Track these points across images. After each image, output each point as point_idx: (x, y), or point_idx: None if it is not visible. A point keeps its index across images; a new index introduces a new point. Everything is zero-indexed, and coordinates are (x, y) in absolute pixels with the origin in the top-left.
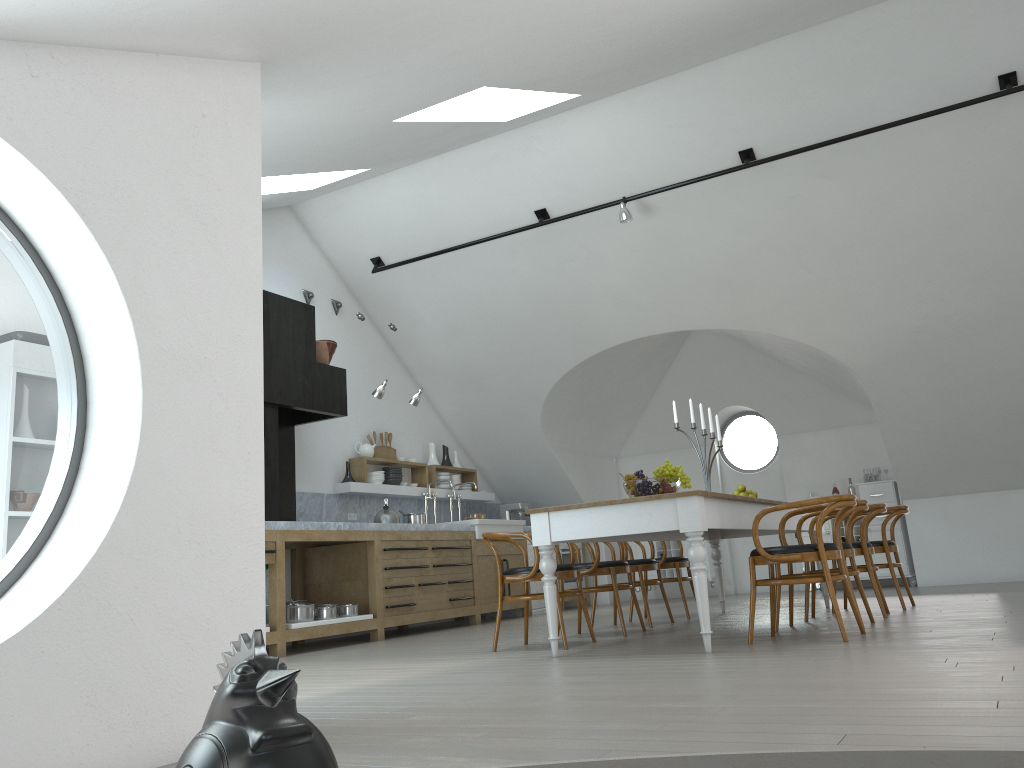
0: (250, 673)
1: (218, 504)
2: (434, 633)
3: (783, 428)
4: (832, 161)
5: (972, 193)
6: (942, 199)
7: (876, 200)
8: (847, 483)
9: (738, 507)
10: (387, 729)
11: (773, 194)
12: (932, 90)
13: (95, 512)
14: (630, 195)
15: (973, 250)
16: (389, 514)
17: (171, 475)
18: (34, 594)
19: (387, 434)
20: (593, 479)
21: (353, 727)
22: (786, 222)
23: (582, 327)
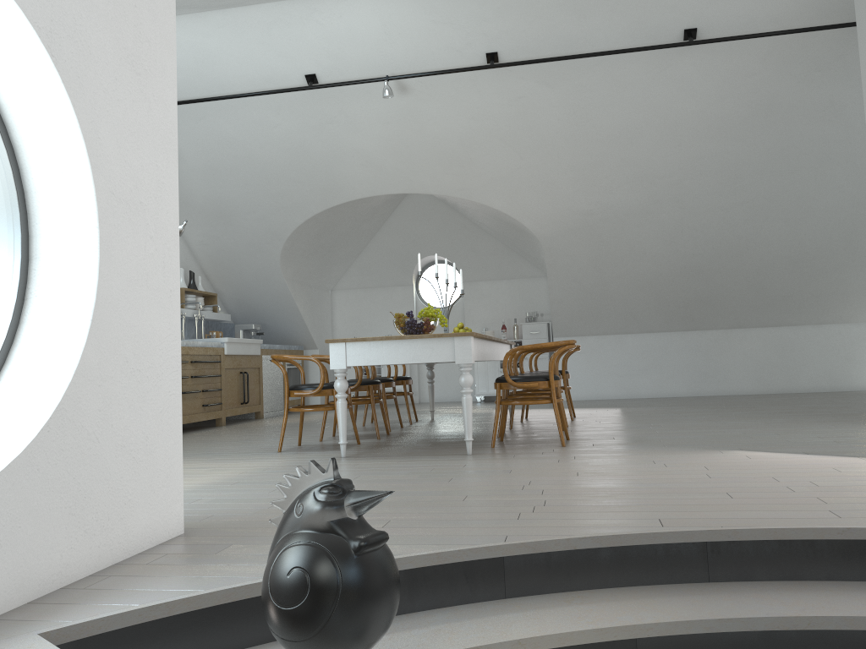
0: (337, 493)
1: (151, 336)
2: (193, 434)
3: (469, 276)
4: (555, 74)
5: (648, 115)
6: (627, 116)
7: (581, 110)
8: (512, 322)
9: (484, 344)
10: None
11: (506, 93)
12: (638, 31)
13: (57, 342)
14: (391, 75)
15: (640, 158)
16: None
17: (120, 310)
18: (13, 417)
19: None
20: (314, 307)
21: (254, 522)
22: (512, 117)
23: (330, 181)
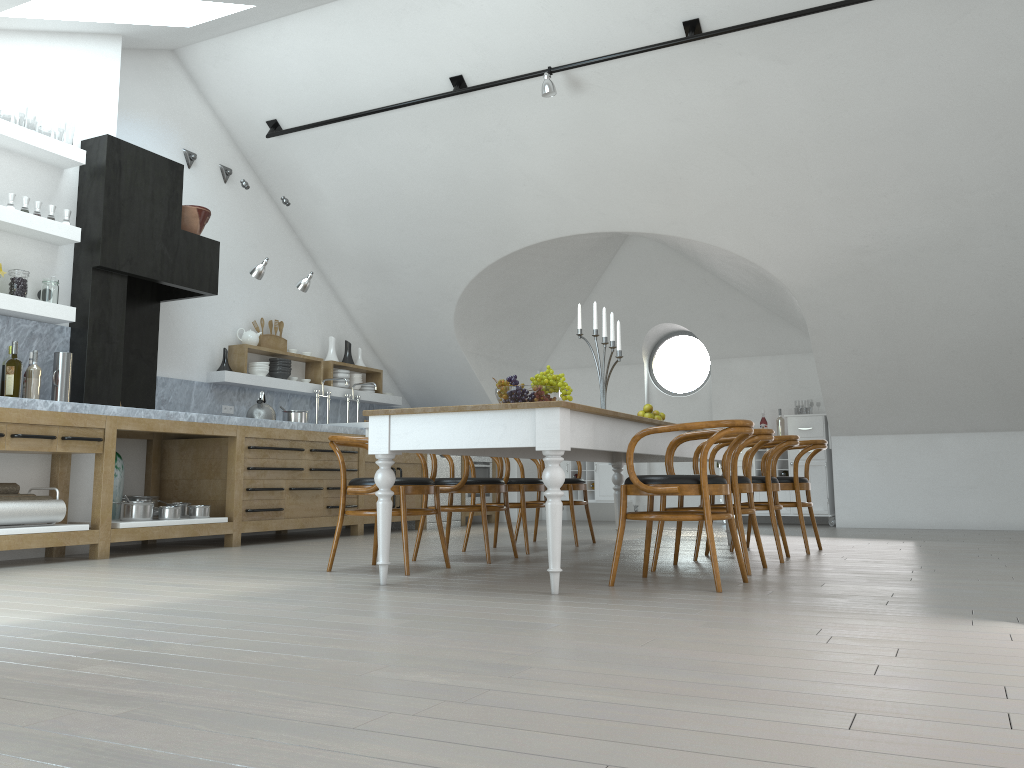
0: None
1: None
2: (302, 542)
3: (717, 351)
4: (788, 42)
5: (942, 93)
6: (907, 98)
7: (834, 94)
8: (777, 414)
9: (622, 427)
10: (23, 687)
11: (719, 77)
12: None
13: None
14: (558, 66)
15: (935, 162)
16: (263, 409)
17: None
18: None
19: (277, 322)
20: None
21: None
22: (731, 113)
23: (500, 220)
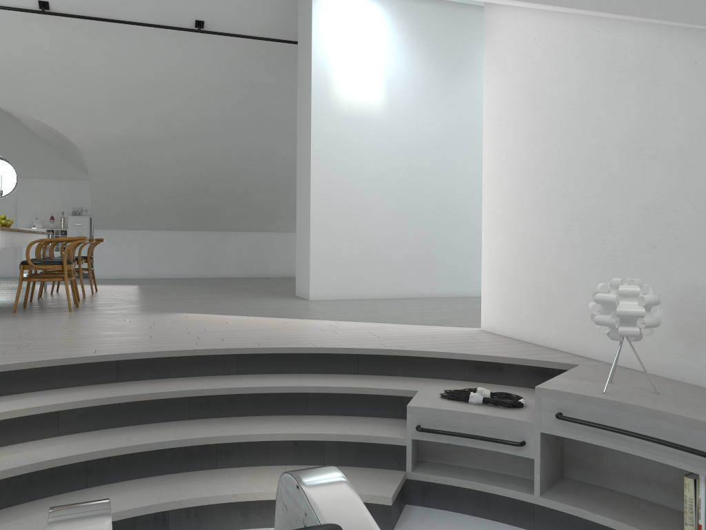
0: None
1: None
2: None
3: (23, 173)
4: (98, 29)
5: (170, 74)
6: (154, 72)
7: (118, 60)
8: (60, 214)
9: (14, 235)
10: None
11: (56, 35)
12: (162, 13)
13: None
14: None
15: (163, 103)
16: None
17: None
18: None
19: None
20: None
21: None
22: (60, 54)
23: None
